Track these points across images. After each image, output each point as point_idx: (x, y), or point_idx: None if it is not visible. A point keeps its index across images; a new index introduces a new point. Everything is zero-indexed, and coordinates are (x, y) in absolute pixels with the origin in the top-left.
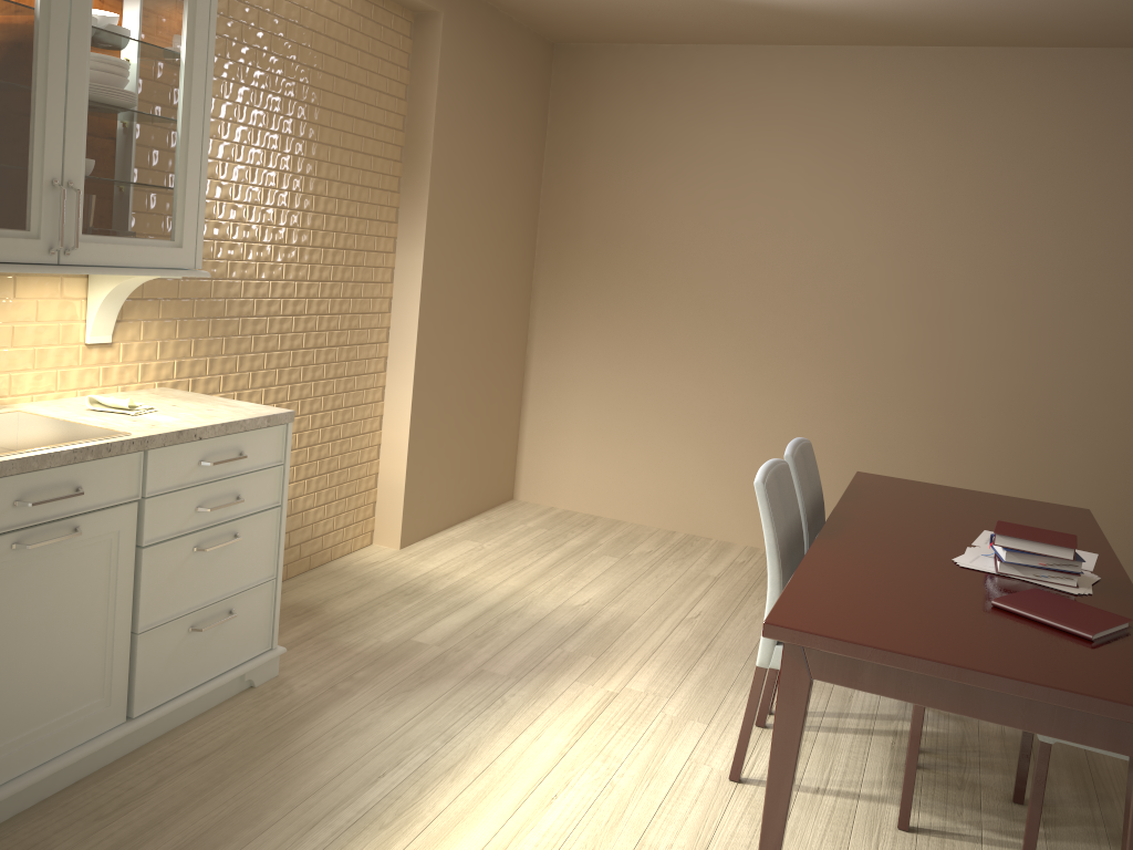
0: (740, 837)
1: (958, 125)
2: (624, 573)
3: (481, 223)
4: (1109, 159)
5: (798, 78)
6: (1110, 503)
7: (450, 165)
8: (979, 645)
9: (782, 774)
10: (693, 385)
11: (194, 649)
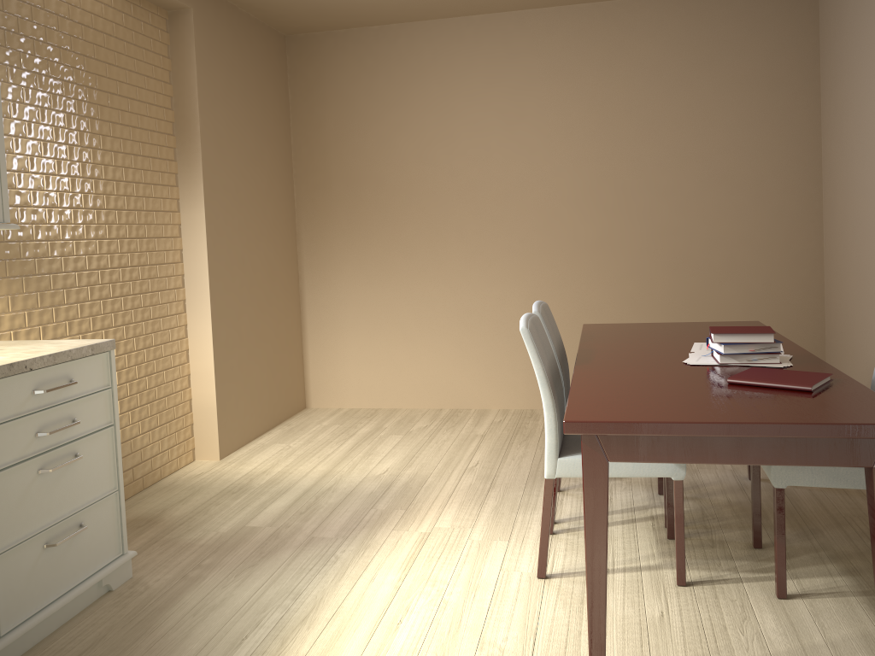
0: (560, 619)
1: (606, 60)
2: (410, 445)
3: (248, 181)
4: (717, 72)
5: (482, 39)
6: None
7: (216, 134)
8: (734, 408)
9: (597, 547)
10: (438, 290)
11: (51, 563)
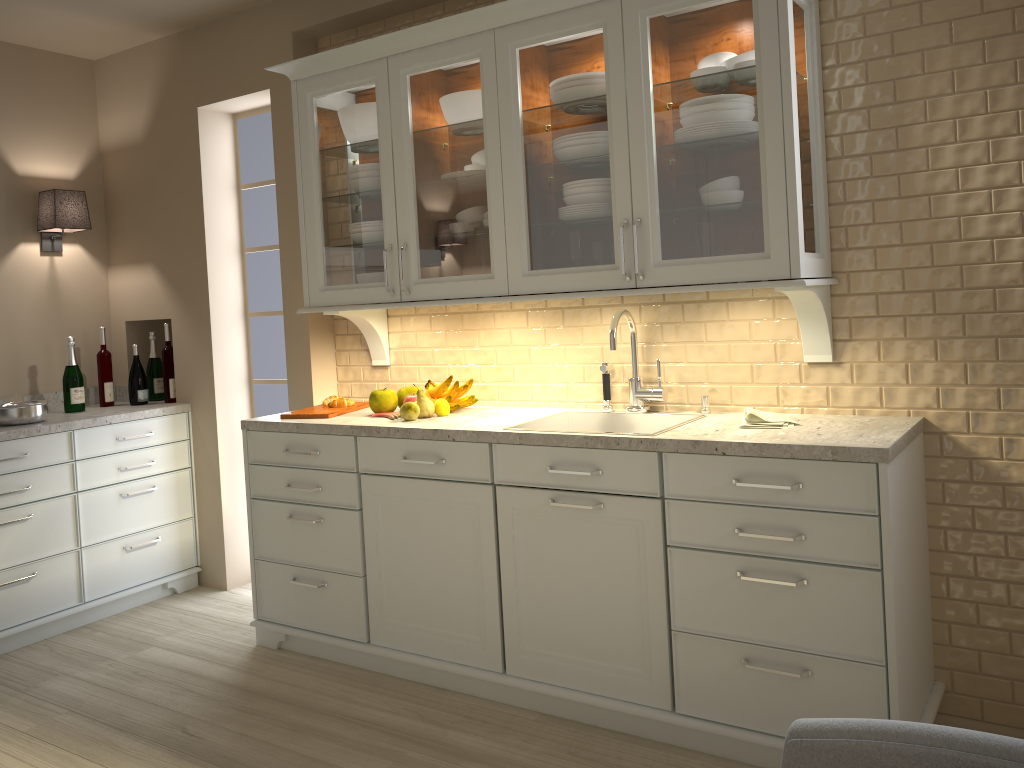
0: None
1: None
2: None
3: None
4: None
5: None
6: None
7: None
8: None
9: None
10: None
11: (752, 686)
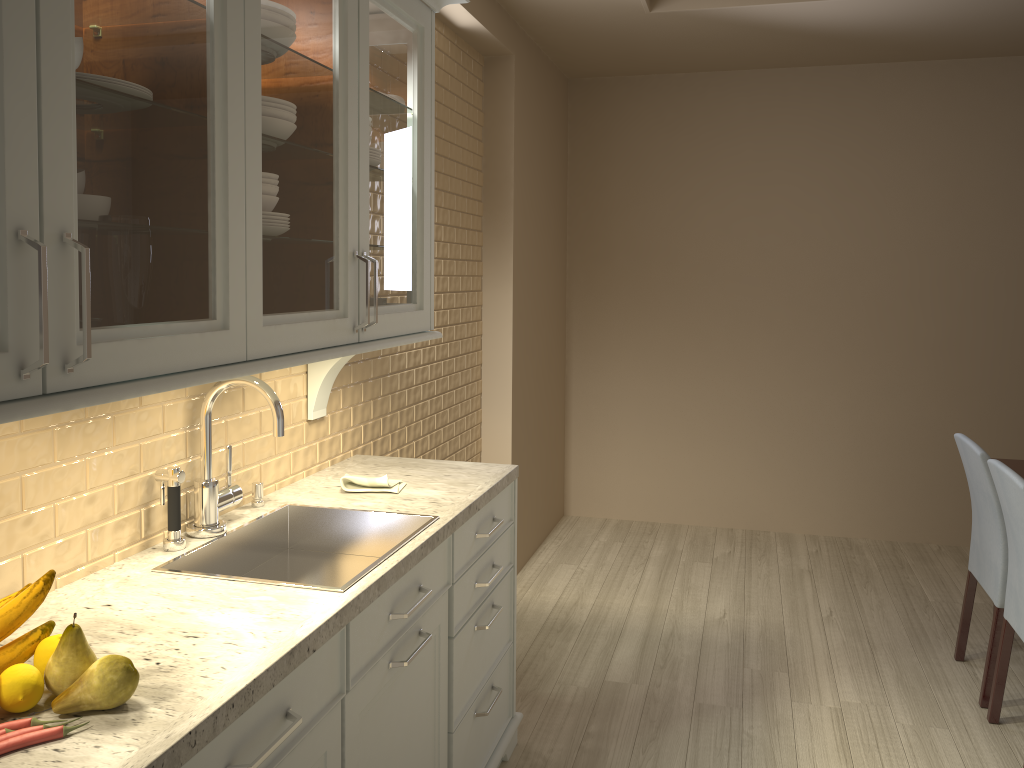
0: None
1: (967, 129)
2: (729, 578)
3: (539, 253)
4: None
5: (811, 96)
6: None
7: (523, 201)
8: None
9: None
10: (736, 388)
11: (476, 735)
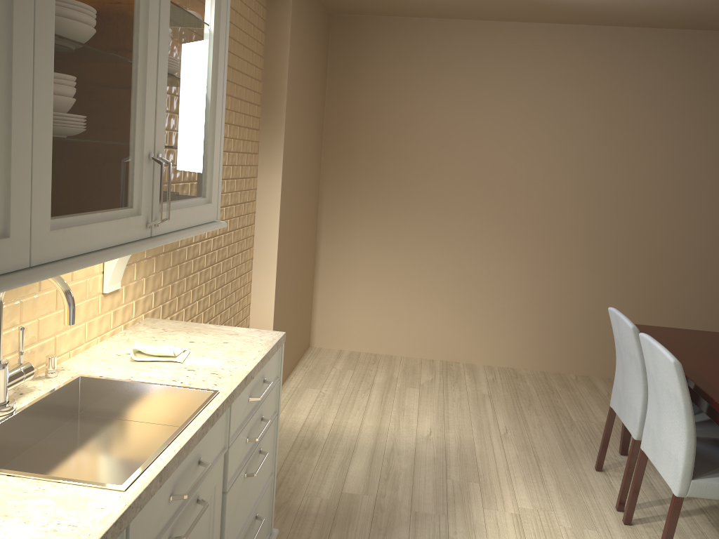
0: None
1: (619, 79)
2: (432, 401)
3: (303, 149)
4: (712, 102)
5: (511, 44)
6: (715, 318)
7: (293, 107)
8: None
9: None
10: (442, 258)
11: None
